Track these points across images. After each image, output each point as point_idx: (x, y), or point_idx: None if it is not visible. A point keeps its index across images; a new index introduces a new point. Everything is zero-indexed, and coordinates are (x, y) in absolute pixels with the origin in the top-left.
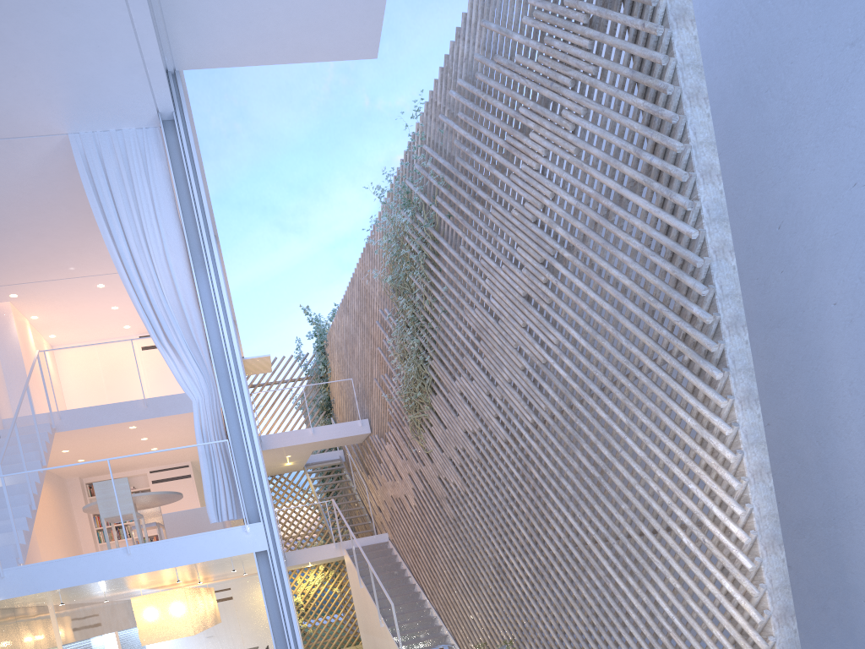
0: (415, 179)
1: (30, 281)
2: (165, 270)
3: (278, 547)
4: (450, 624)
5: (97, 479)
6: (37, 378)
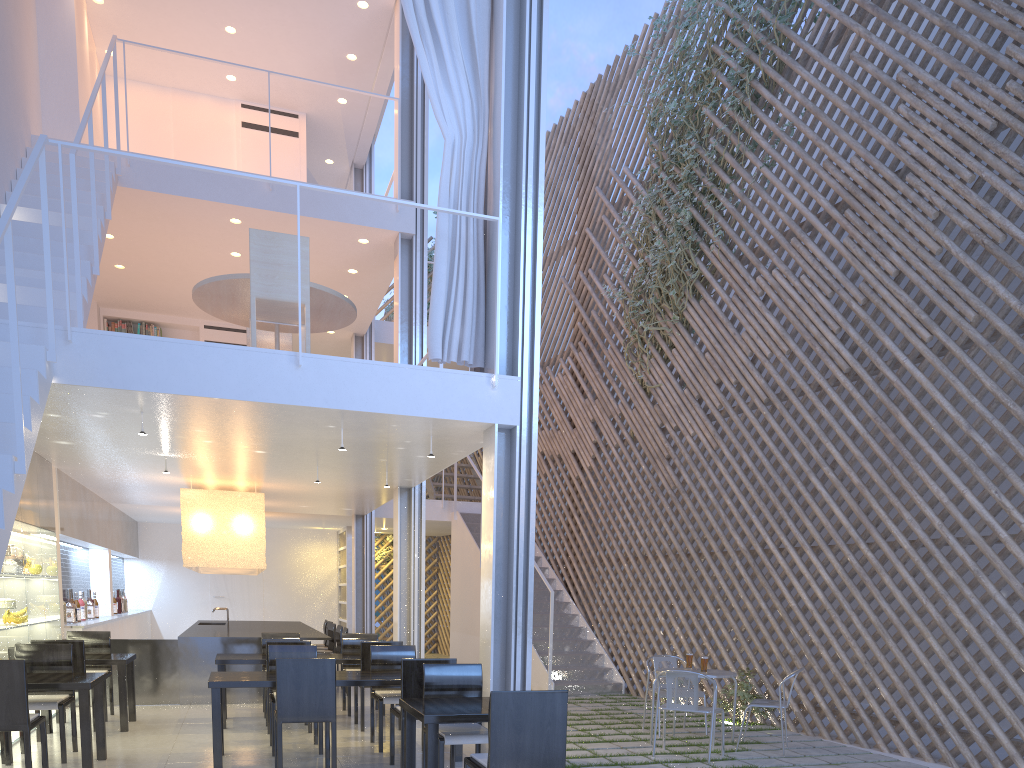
0: None
1: None
2: None
3: (534, 426)
4: (610, 640)
5: (122, 315)
6: (86, 100)
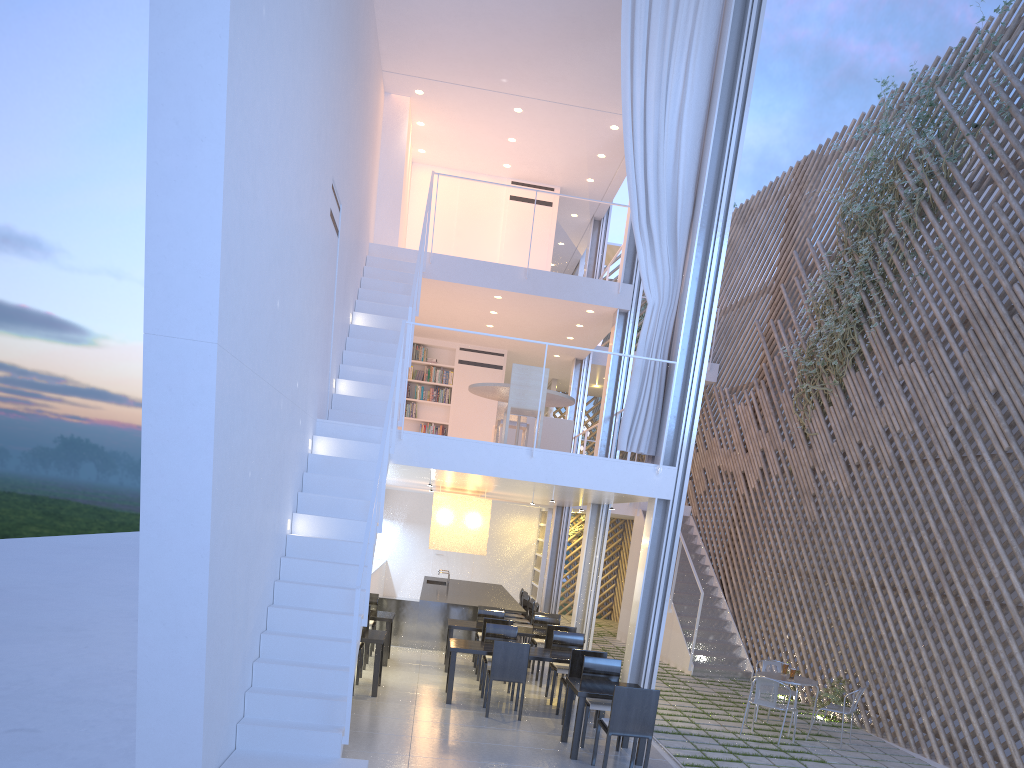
0: (949, 91)
1: (449, 82)
2: (673, 134)
3: (682, 500)
4: (748, 635)
5: None
6: (404, 201)
